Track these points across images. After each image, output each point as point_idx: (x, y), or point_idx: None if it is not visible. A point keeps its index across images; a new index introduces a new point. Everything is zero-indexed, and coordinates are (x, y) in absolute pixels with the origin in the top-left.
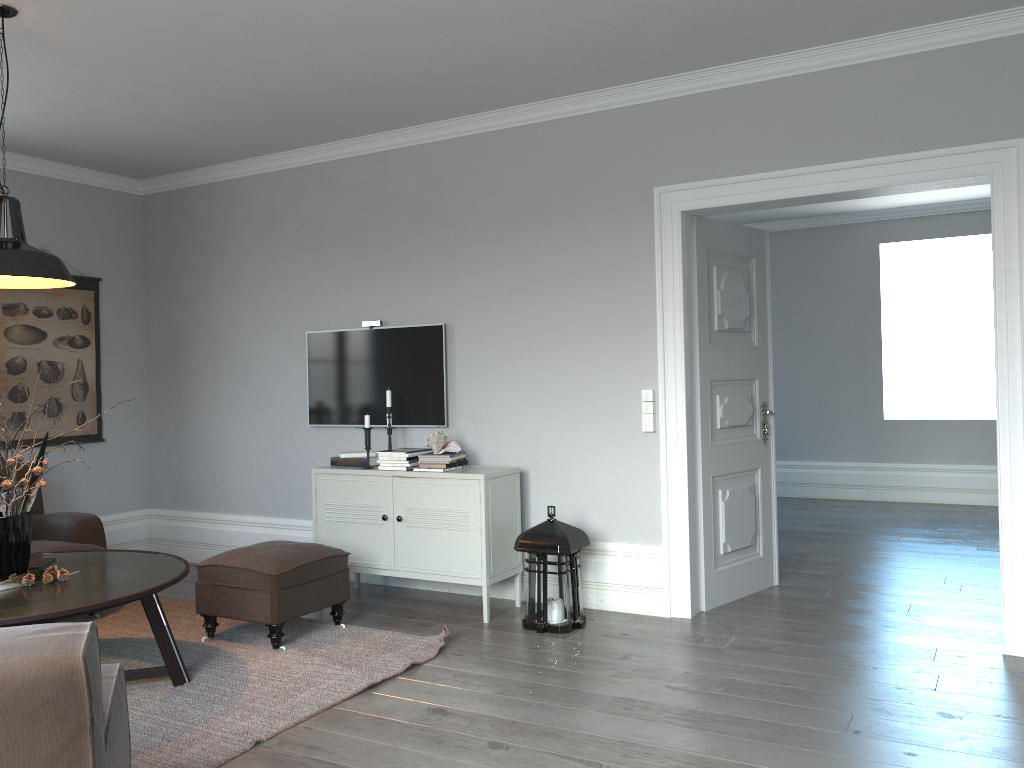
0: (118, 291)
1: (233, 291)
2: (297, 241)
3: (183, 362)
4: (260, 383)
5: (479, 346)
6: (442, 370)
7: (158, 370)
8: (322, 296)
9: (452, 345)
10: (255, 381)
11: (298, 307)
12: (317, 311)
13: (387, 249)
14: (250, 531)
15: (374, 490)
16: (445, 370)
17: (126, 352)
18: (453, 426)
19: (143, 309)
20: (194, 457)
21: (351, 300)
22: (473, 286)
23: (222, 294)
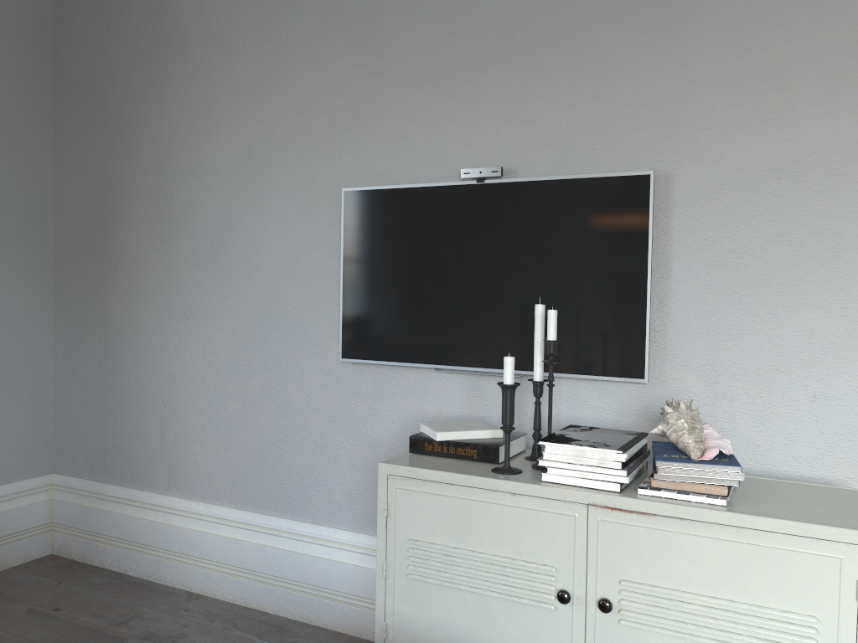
0: (6, 116)
1: (204, 118)
2: (329, 23)
3: (114, 240)
4: (248, 280)
5: (734, 220)
6: (644, 267)
7: (72, 252)
8: (375, 123)
9: (665, 217)
10: (239, 276)
11: (326, 145)
12: (364, 151)
13: (520, 28)
14: (222, 534)
15: (536, 530)
16: (651, 268)
17: (19, 219)
18: (658, 381)
19: (51, 152)
20: (128, 398)
21: (436, 130)
22: (727, 94)
23: (184, 124)
